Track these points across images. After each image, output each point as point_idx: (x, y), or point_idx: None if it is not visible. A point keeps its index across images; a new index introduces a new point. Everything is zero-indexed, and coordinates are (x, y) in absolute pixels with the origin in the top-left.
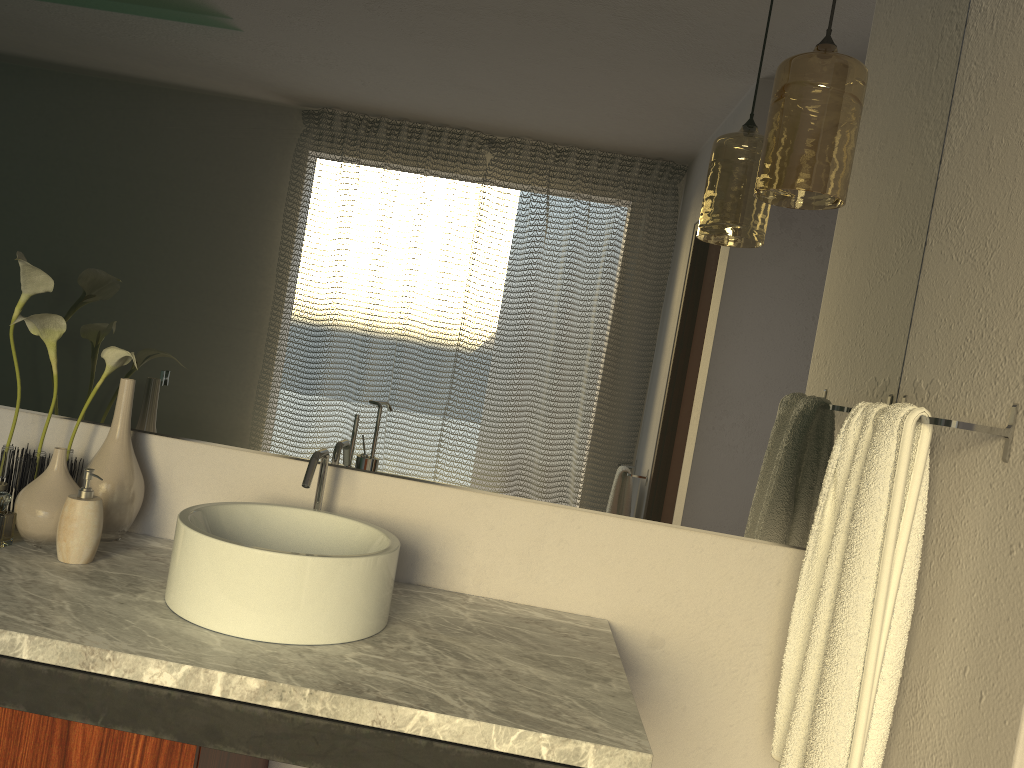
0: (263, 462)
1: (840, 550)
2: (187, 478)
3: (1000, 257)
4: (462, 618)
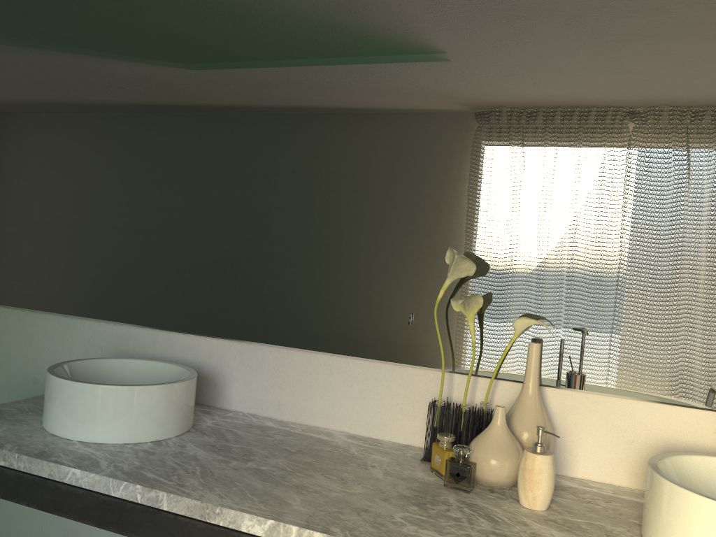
0: (654, 409)
1: None
2: (581, 424)
3: None
4: None
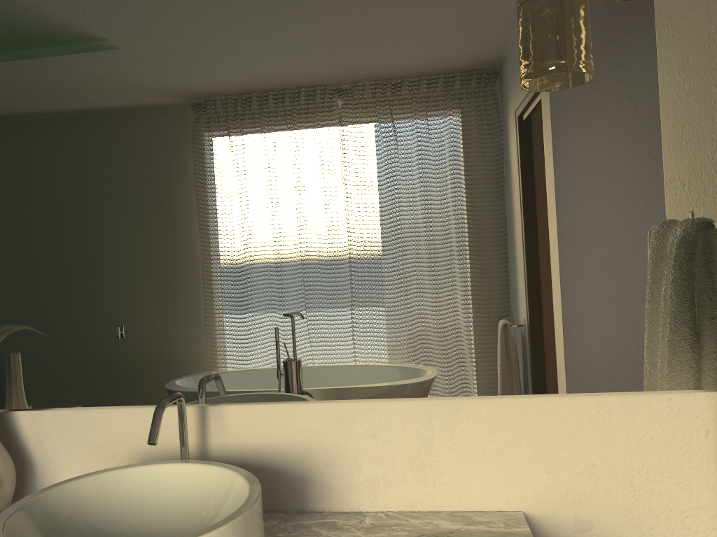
0: (128, 416)
1: None
2: (59, 447)
3: None
4: None
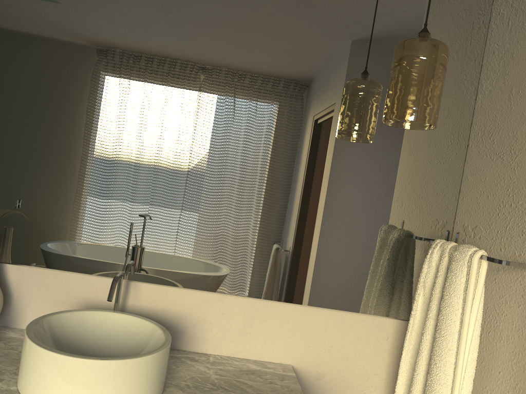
0: (81, 279)
1: (431, 329)
2: (31, 290)
3: (522, 160)
4: (208, 376)
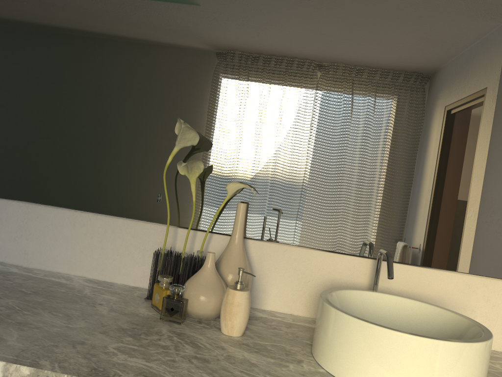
0: (325, 257)
1: None
2: (273, 268)
3: None
4: (501, 371)
